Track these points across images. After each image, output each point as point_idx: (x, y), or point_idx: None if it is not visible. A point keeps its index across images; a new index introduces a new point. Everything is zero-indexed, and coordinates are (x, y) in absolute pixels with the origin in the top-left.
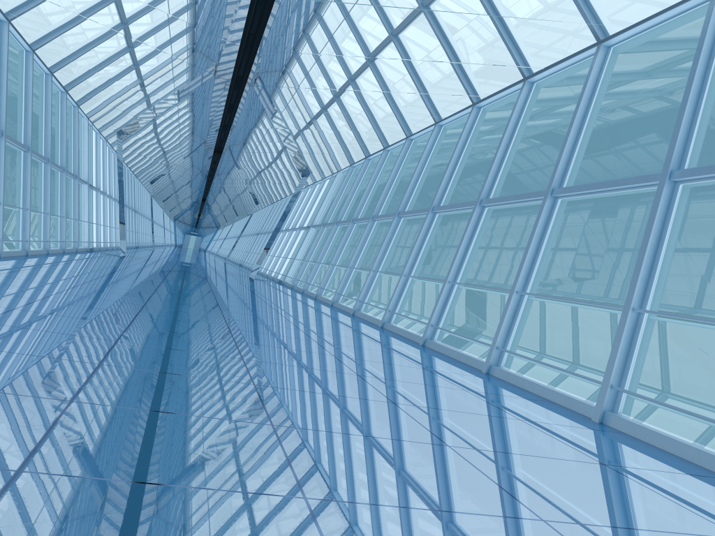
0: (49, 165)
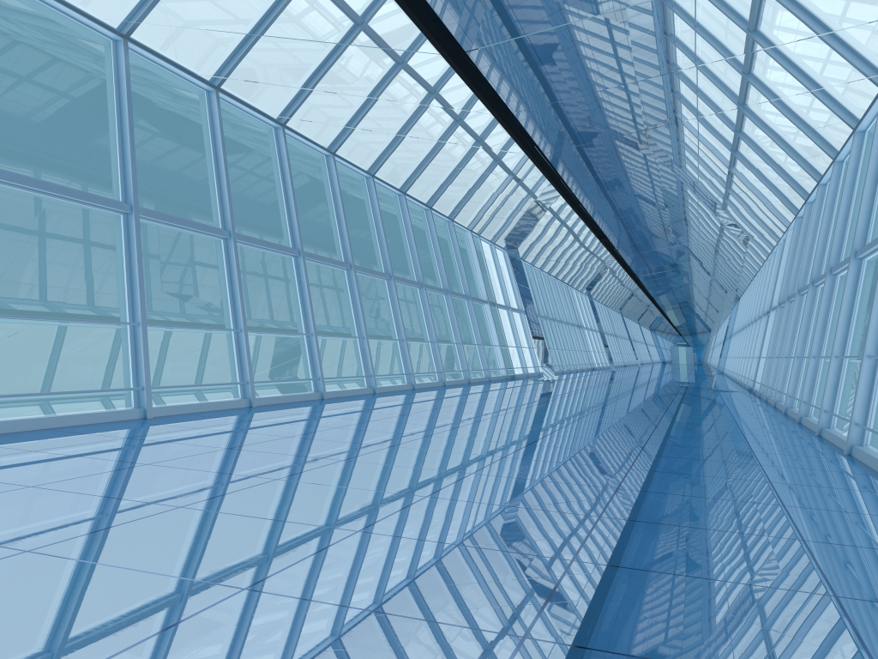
0: (423, 289)
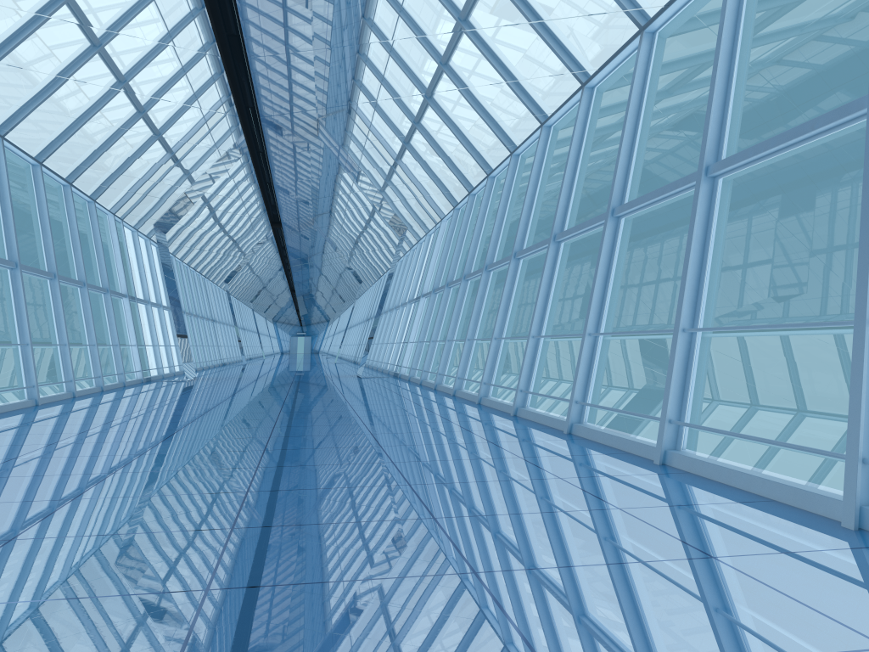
0: (56, 281)
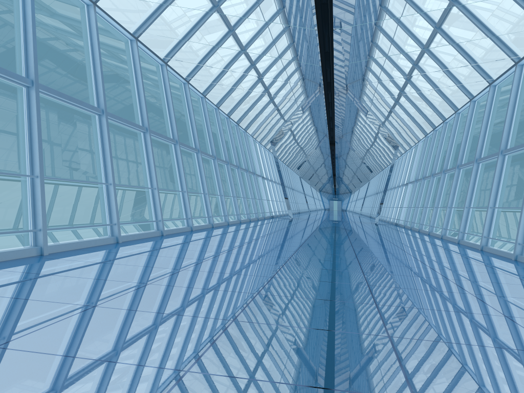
0: (239, 169)
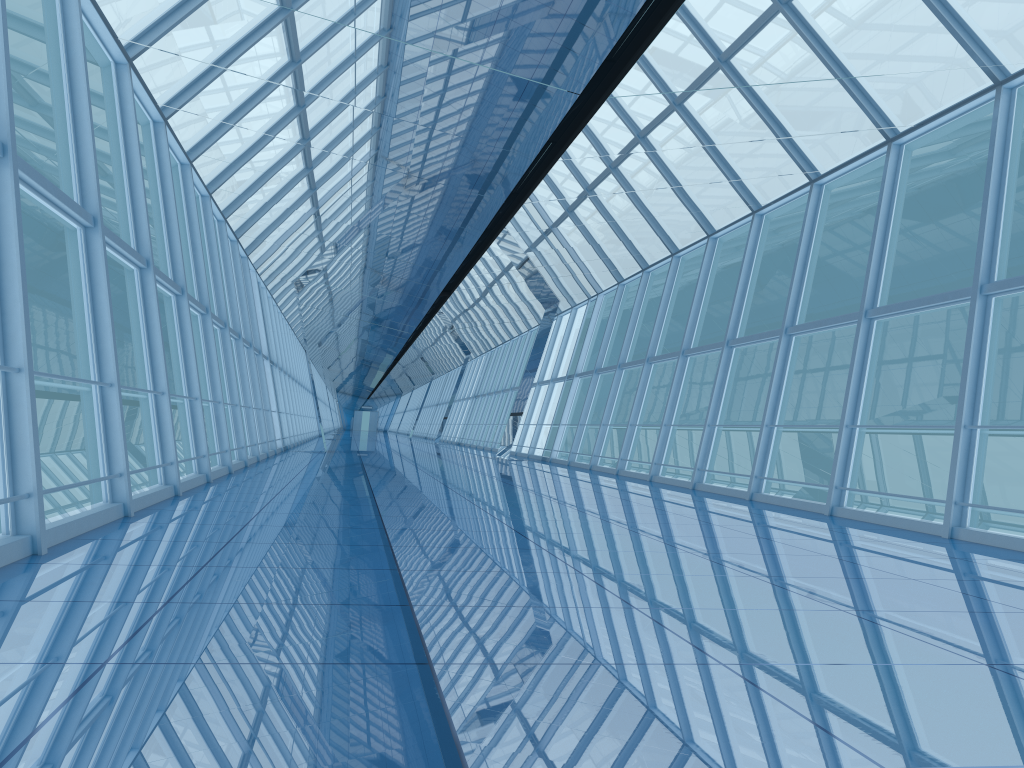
0: (240, 341)
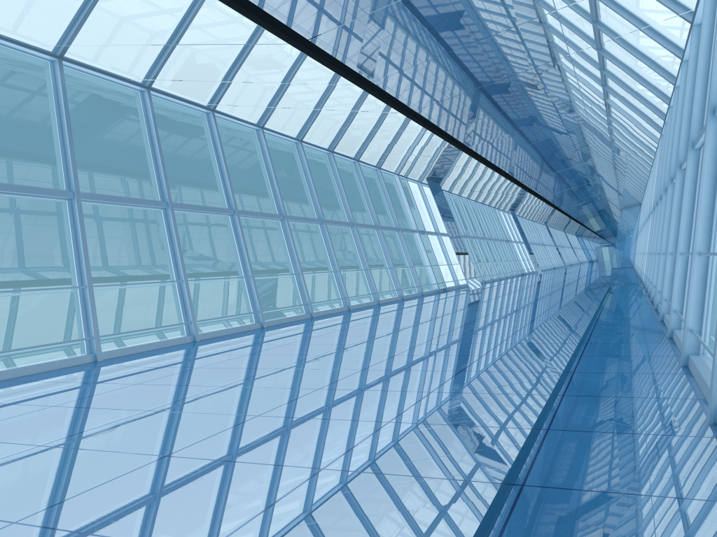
0: (354, 228)
